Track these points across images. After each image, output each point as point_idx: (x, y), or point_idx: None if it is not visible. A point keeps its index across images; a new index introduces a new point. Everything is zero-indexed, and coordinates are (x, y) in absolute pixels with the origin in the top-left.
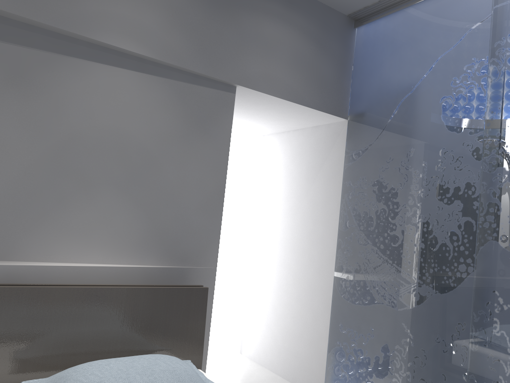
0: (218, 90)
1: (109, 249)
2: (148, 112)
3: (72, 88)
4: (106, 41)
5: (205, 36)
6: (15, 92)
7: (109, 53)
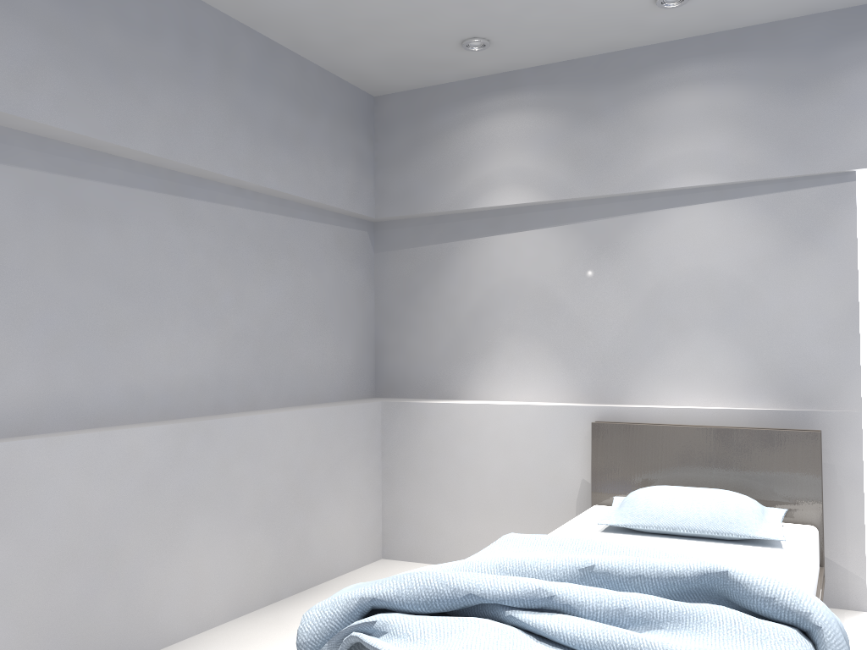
0: (826, 185)
1: (711, 391)
2: (733, 240)
3: (652, 240)
4: (672, 186)
5: (790, 129)
6: (607, 258)
7: (682, 194)
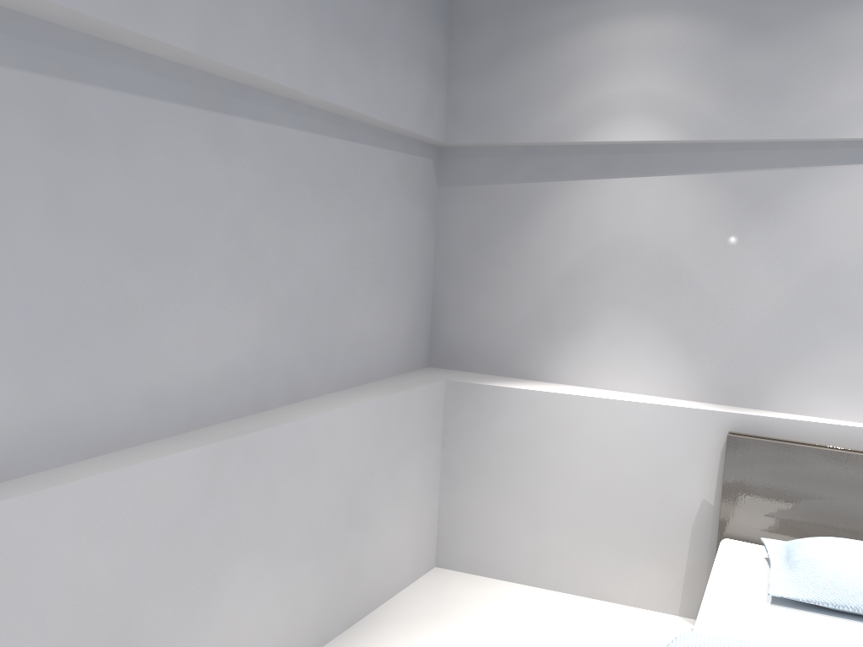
0: None
1: None
2: None
3: (827, 204)
4: None
5: None
6: (759, 223)
7: None
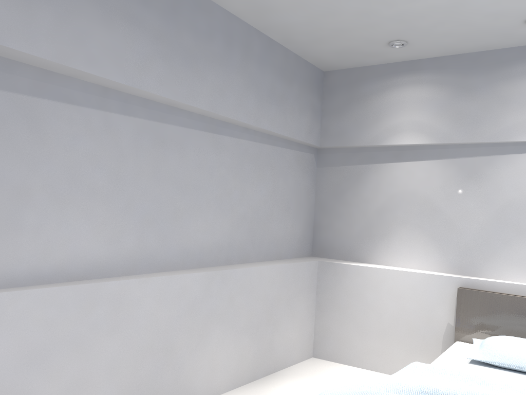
0: None
1: None
2: None
3: (505, 173)
4: (522, 139)
5: None
6: (472, 183)
7: None
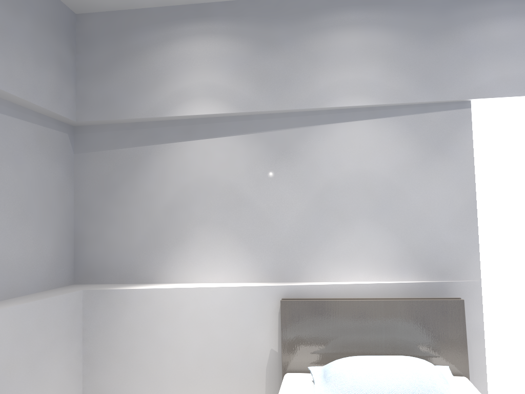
0: (450, 110)
1: (370, 269)
2: (384, 150)
3: (322, 148)
4: (338, 105)
5: (425, 66)
6: (285, 162)
7: (344, 112)
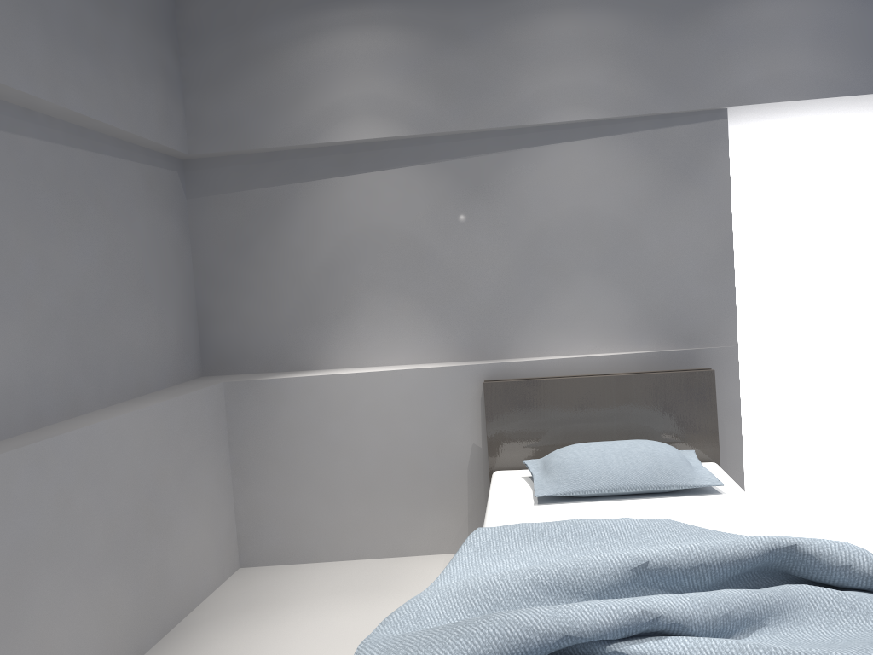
0: (700, 123)
1: (597, 337)
2: (613, 179)
3: (530, 179)
4: (551, 120)
5: (667, 63)
6: (480, 201)
7: (559, 129)
